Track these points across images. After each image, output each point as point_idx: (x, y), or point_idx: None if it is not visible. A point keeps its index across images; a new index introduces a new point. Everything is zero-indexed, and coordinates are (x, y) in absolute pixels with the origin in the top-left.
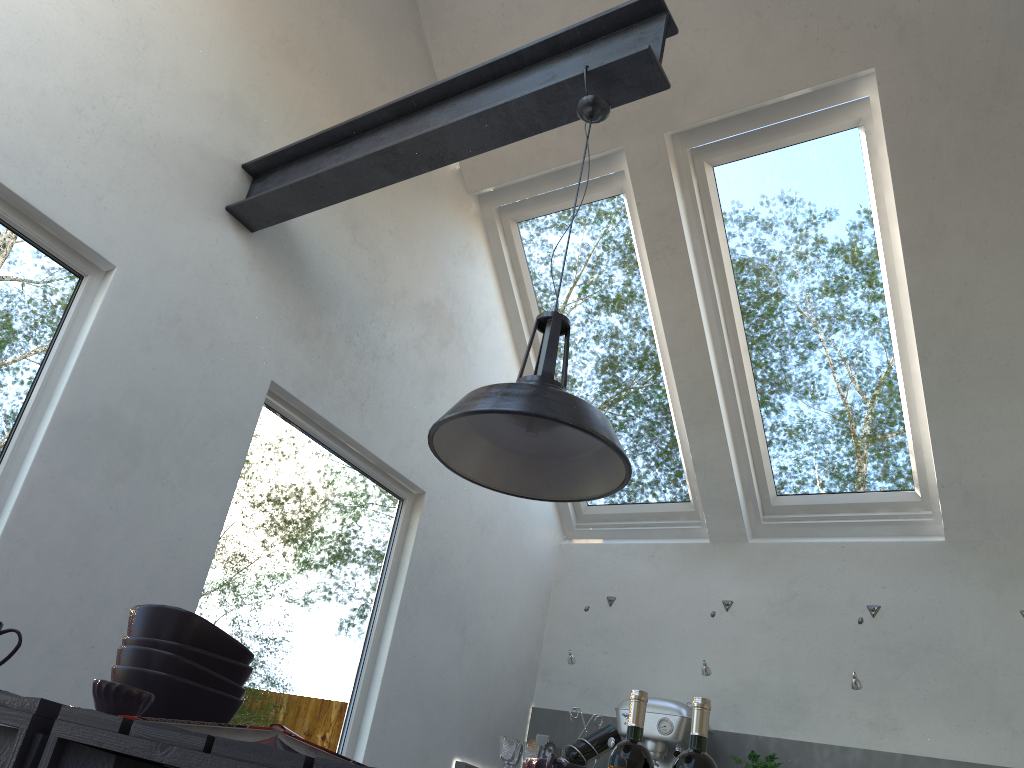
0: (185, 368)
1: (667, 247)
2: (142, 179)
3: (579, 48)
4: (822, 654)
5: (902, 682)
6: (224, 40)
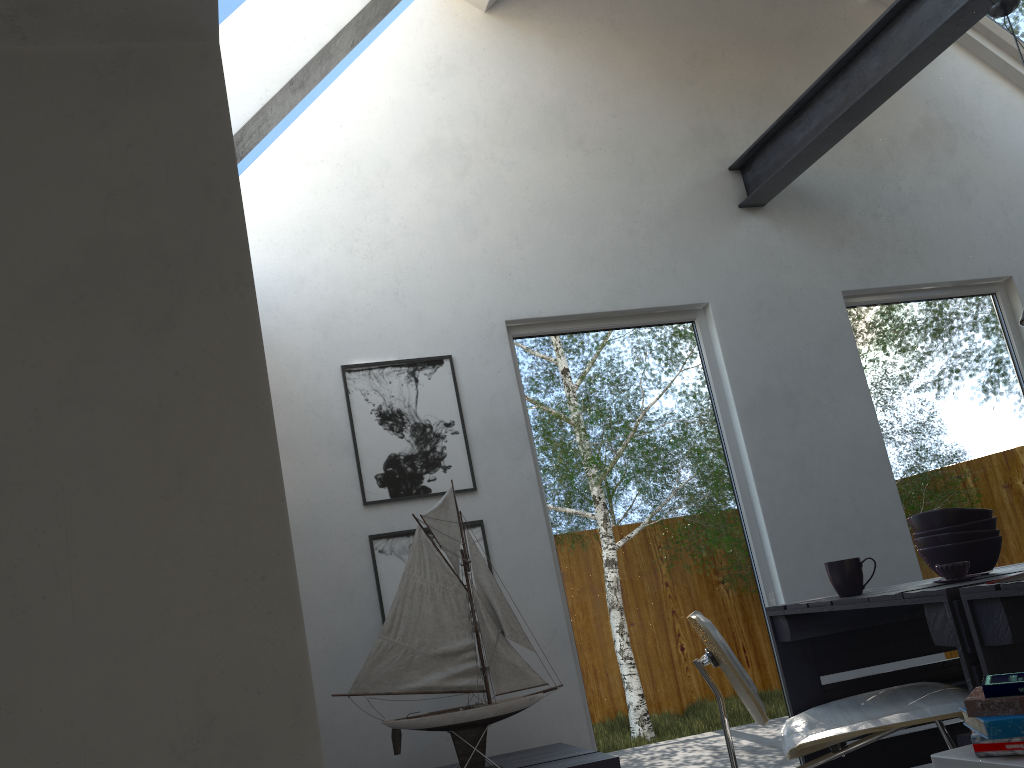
0: (784, 329)
1: None
2: (685, 237)
3: None
4: None
5: None
6: (664, 100)
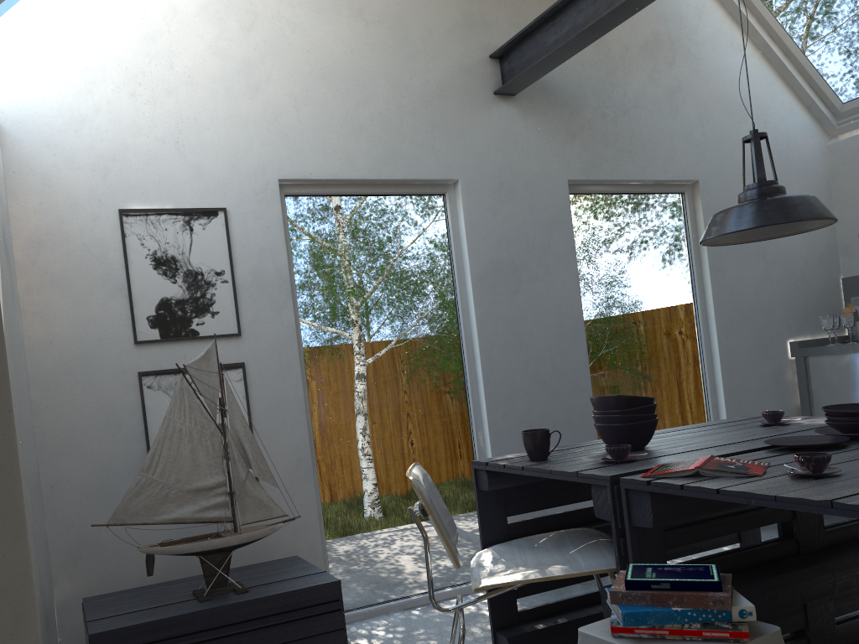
0: (518, 209)
1: None
2: (445, 117)
3: None
4: None
5: None
6: None
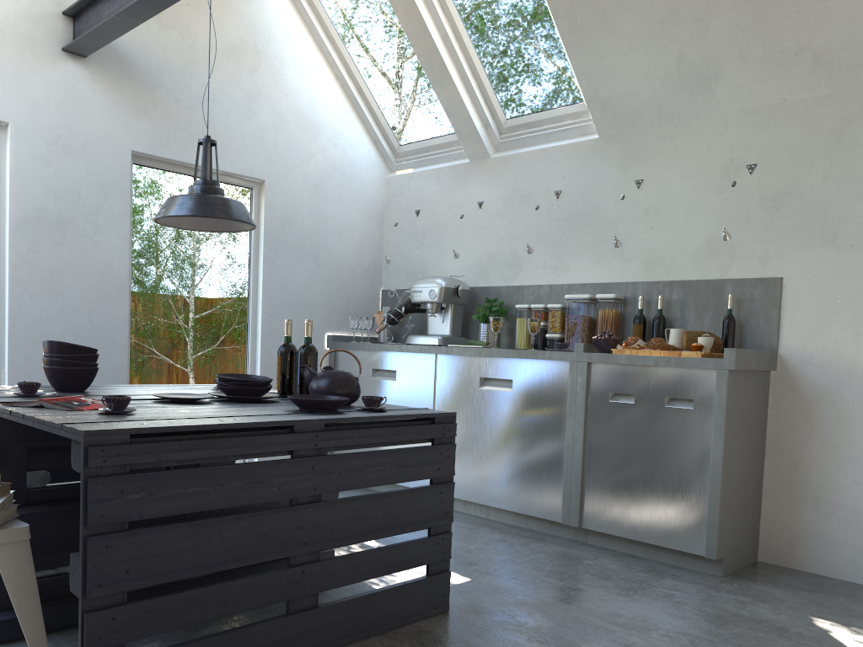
0: (74, 166)
1: None
2: (2, 58)
3: None
4: (530, 229)
5: (570, 239)
6: None
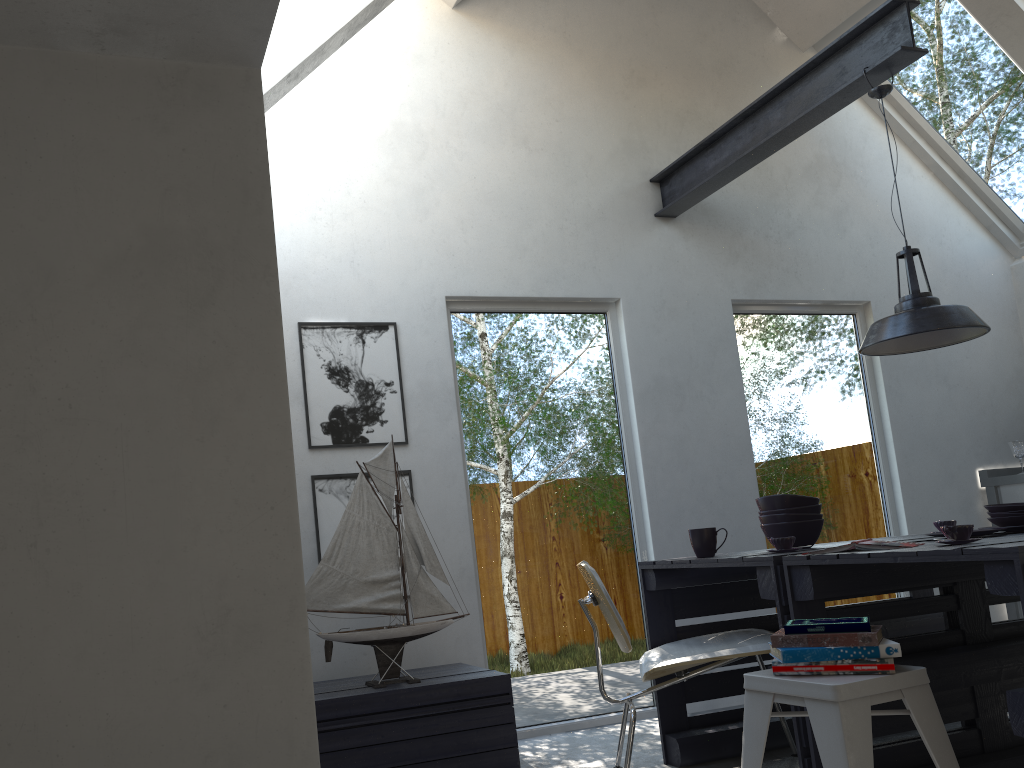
0: (681, 328)
1: (1001, 15)
2: (606, 238)
3: (853, 42)
4: None
5: None
6: (601, 111)
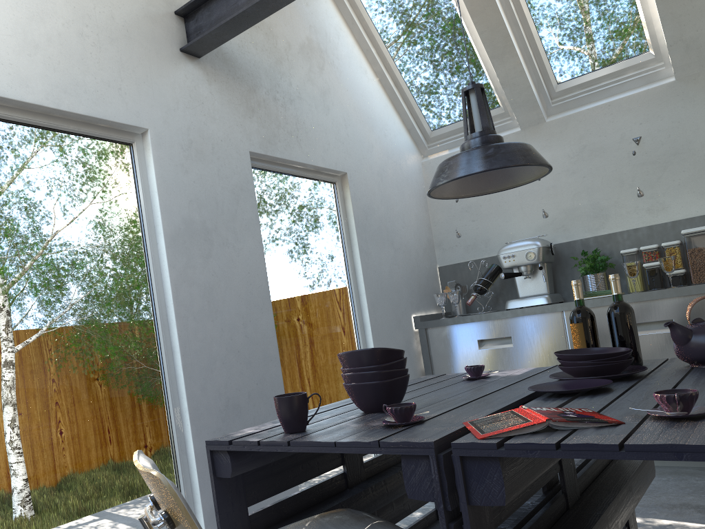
0: (207, 171)
1: None
2: (132, 60)
3: None
4: (610, 178)
5: (663, 179)
6: None
